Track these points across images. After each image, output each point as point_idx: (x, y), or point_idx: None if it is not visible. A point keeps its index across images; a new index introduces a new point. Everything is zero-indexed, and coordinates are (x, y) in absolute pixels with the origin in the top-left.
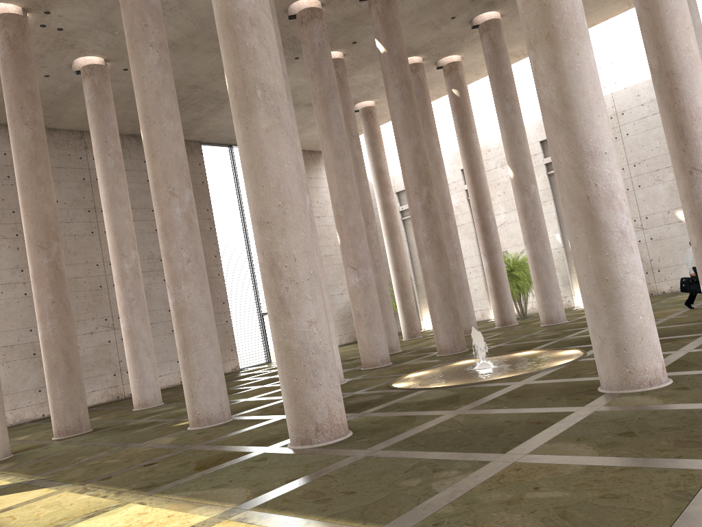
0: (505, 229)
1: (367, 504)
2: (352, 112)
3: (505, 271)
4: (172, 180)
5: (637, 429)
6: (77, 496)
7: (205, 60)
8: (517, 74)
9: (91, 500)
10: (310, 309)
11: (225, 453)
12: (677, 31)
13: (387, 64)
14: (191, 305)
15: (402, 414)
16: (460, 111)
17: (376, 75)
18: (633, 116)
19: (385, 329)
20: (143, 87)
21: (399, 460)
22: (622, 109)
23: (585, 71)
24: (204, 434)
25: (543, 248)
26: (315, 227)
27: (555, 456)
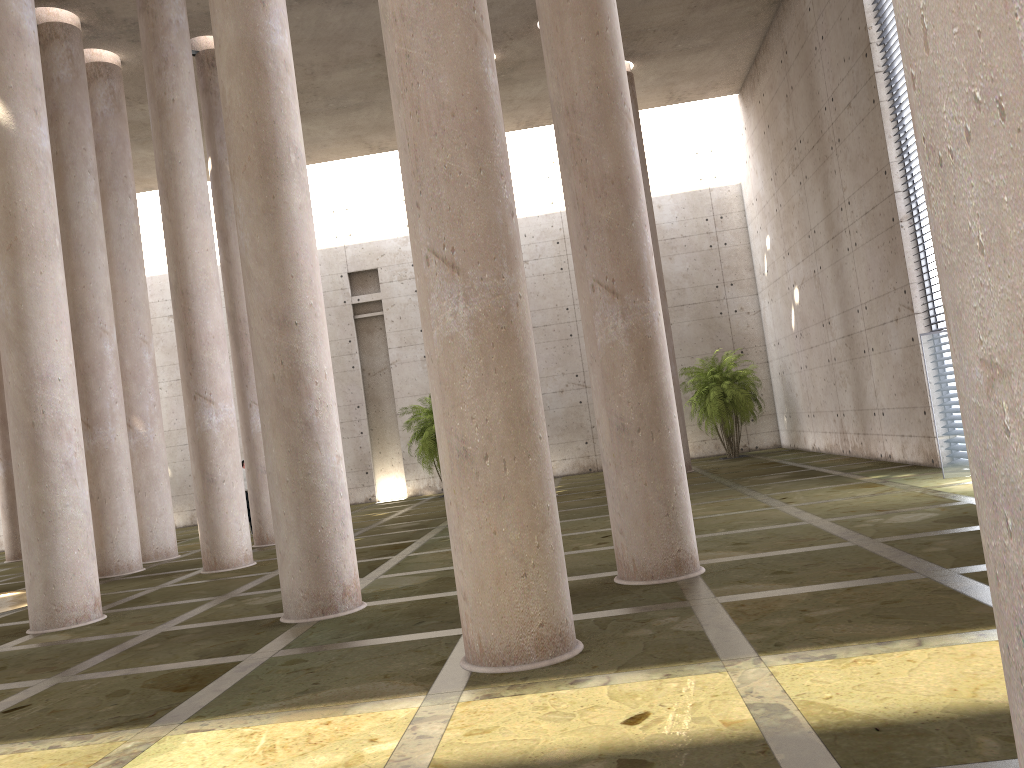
0: None
1: None
2: None
3: None
4: None
5: (15, 663)
6: None
7: None
8: None
9: None
10: None
11: None
12: (196, 251)
13: None
14: None
15: None
16: None
17: None
18: None
19: None
20: None
21: None
22: None
23: (47, 291)
24: None
25: None
26: None
27: None
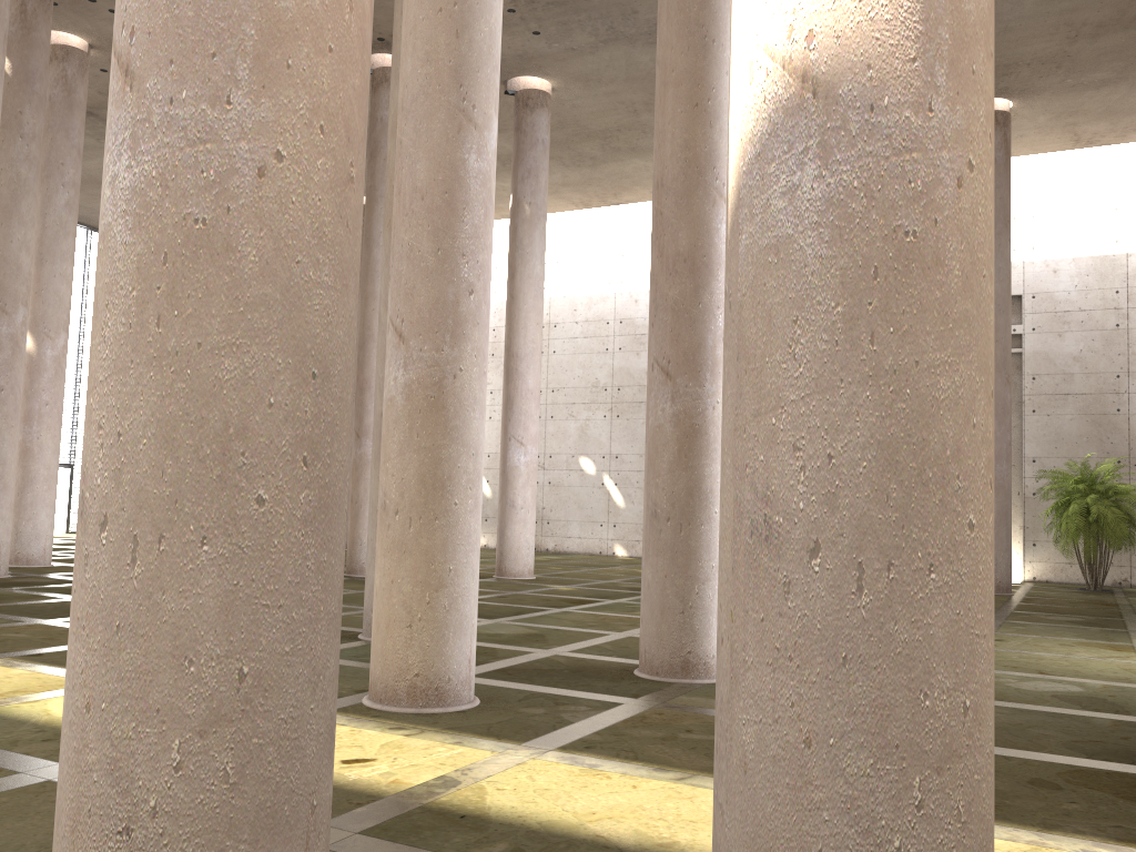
0: None
1: None
2: None
3: None
4: None
5: None
6: None
7: None
8: None
9: None
10: None
11: None
12: None
13: None
14: None
15: (35, 593)
16: None
17: None
18: (564, 332)
19: None
20: None
21: None
22: (556, 320)
23: None
24: None
25: None
26: (63, 374)
27: None
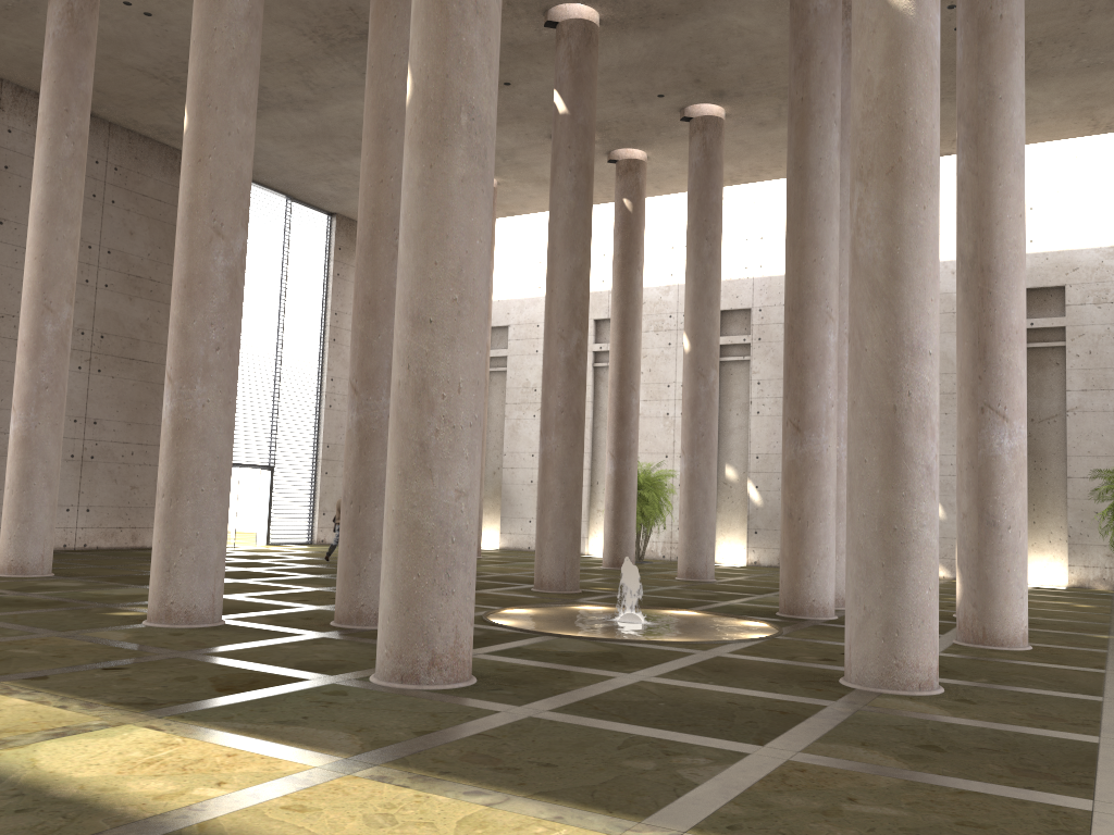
0: (639, 425)
1: (592, 785)
2: None
3: (636, 486)
4: (223, 209)
5: (941, 743)
6: (1, 698)
7: (267, 32)
8: None
9: (38, 709)
10: (464, 473)
11: (256, 673)
12: (1007, 216)
13: (565, 133)
14: (204, 421)
15: (542, 665)
16: (627, 234)
17: (516, 142)
18: None
19: None
20: (211, 46)
21: (593, 730)
22: None
23: (928, 233)
24: (186, 638)
25: (707, 465)
26: None
27: (846, 761)
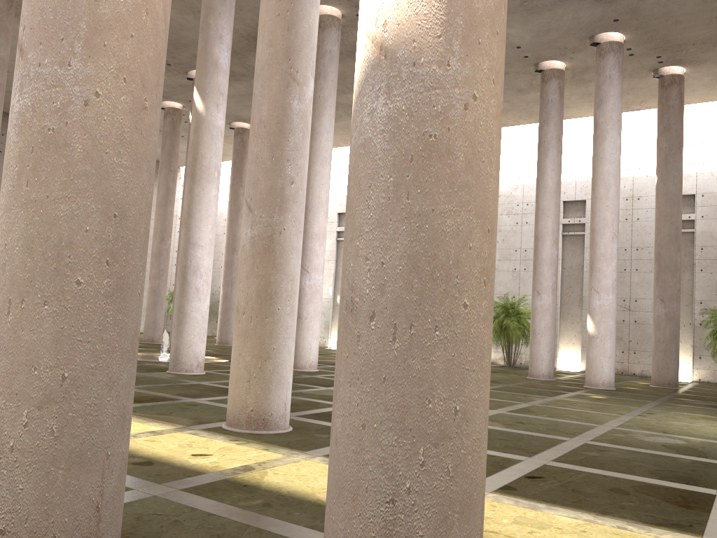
0: None
1: None
2: (176, 152)
3: None
4: None
5: None
6: None
7: None
8: (337, 156)
9: None
10: None
11: None
12: (315, 184)
13: None
14: None
15: None
16: None
17: None
18: None
19: (152, 324)
20: None
21: None
22: None
23: (204, 199)
24: None
25: None
26: None
27: None
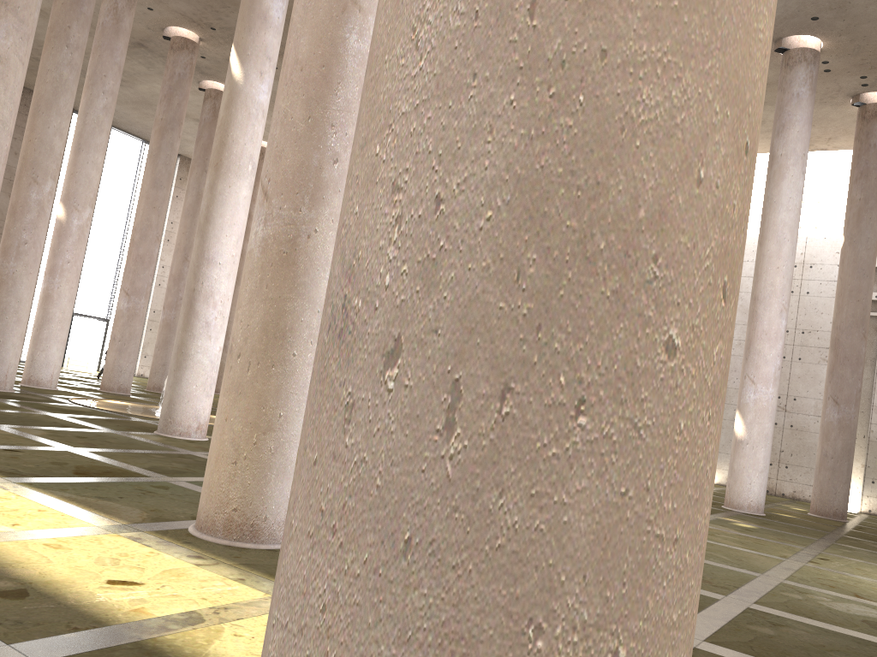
0: None
1: None
2: None
3: None
4: None
5: (95, 438)
6: None
7: None
8: None
9: None
10: None
11: None
12: None
13: None
14: None
15: (17, 405)
16: None
17: (269, 120)
18: None
19: (161, 367)
20: None
21: None
22: None
23: (230, 200)
24: None
25: None
26: (84, 240)
27: (15, 430)
